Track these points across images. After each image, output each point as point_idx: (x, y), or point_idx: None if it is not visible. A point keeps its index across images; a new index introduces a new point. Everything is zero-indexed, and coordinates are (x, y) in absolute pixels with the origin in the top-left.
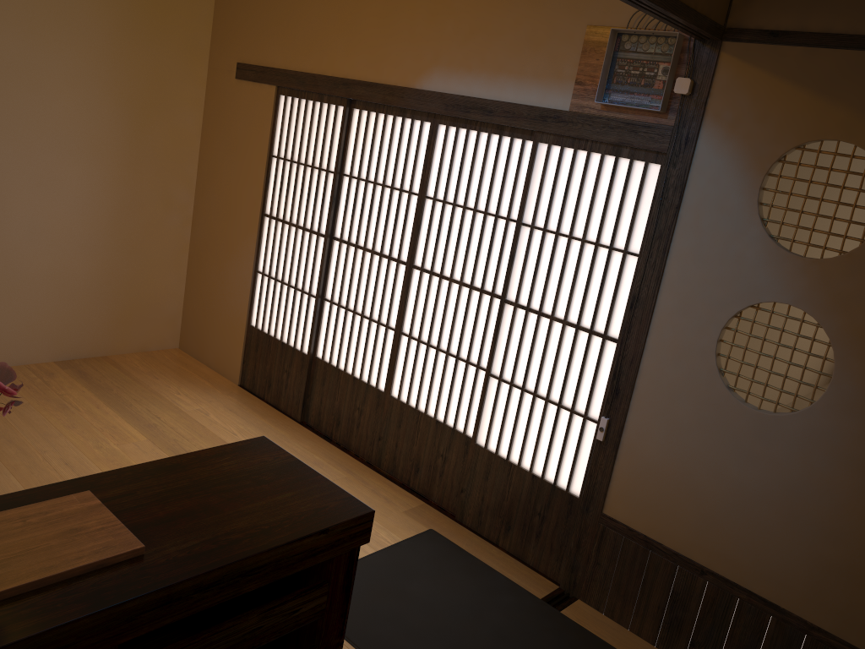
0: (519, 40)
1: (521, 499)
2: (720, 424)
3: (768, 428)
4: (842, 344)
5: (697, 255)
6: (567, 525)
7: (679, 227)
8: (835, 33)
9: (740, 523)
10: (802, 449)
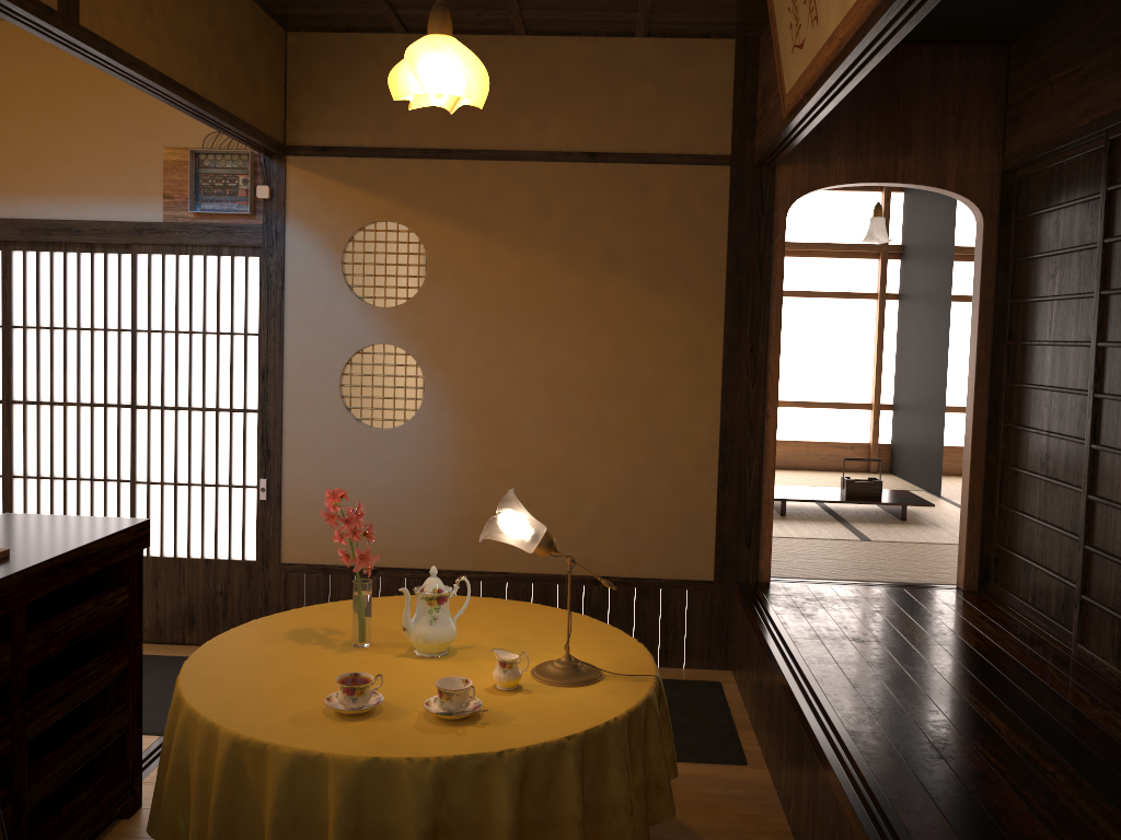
0: (94, 163)
1: (200, 588)
2: (358, 449)
3: (393, 439)
4: (425, 362)
5: (307, 323)
6: (251, 590)
7: (288, 304)
8: (365, 147)
9: (392, 520)
10: (419, 446)
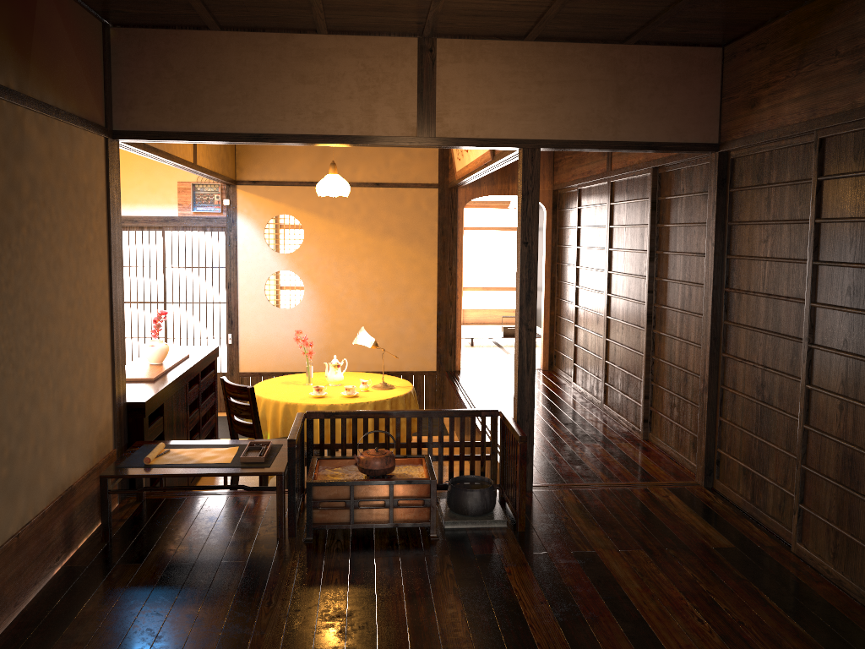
0: (143, 189)
1: None
2: (274, 319)
3: (290, 313)
4: (304, 278)
5: (248, 261)
6: None
7: (239, 253)
8: (273, 181)
9: (290, 350)
10: (302, 316)
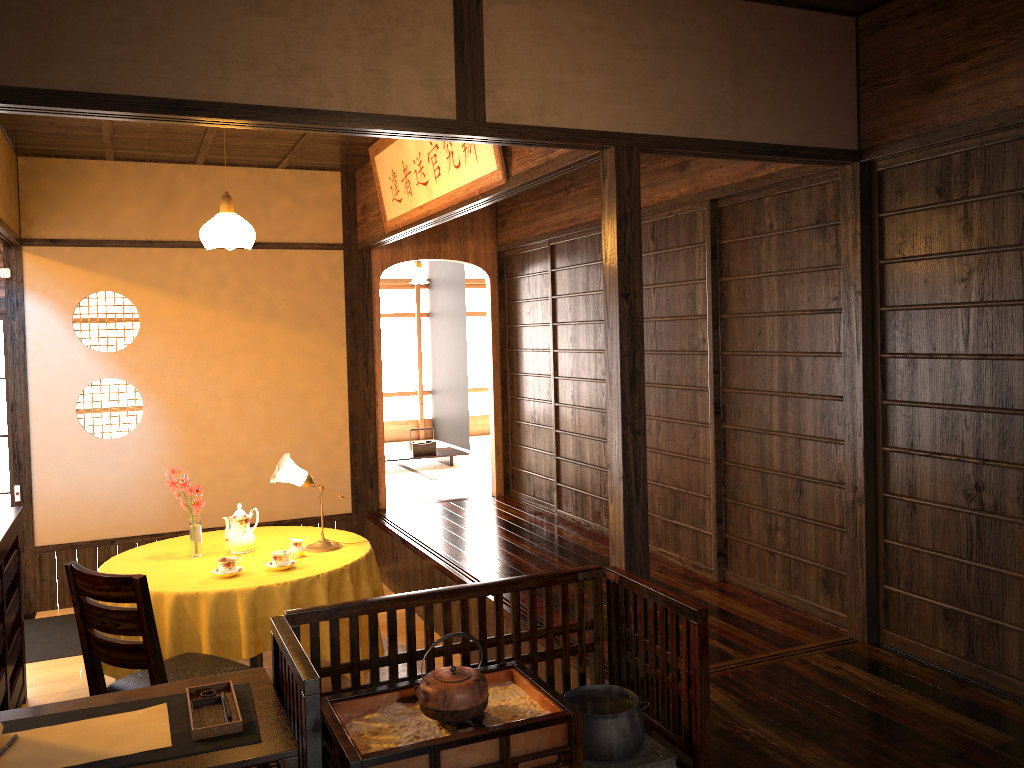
0: None
1: None
2: (94, 455)
3: (121, 445)
4: (143, 388)
5: (47, 367)
6: None
7: (30, 354)
8: (87, 239)
9: (124, 502)
10: (142, 448)
